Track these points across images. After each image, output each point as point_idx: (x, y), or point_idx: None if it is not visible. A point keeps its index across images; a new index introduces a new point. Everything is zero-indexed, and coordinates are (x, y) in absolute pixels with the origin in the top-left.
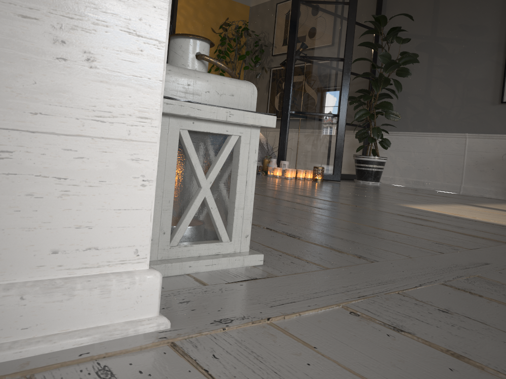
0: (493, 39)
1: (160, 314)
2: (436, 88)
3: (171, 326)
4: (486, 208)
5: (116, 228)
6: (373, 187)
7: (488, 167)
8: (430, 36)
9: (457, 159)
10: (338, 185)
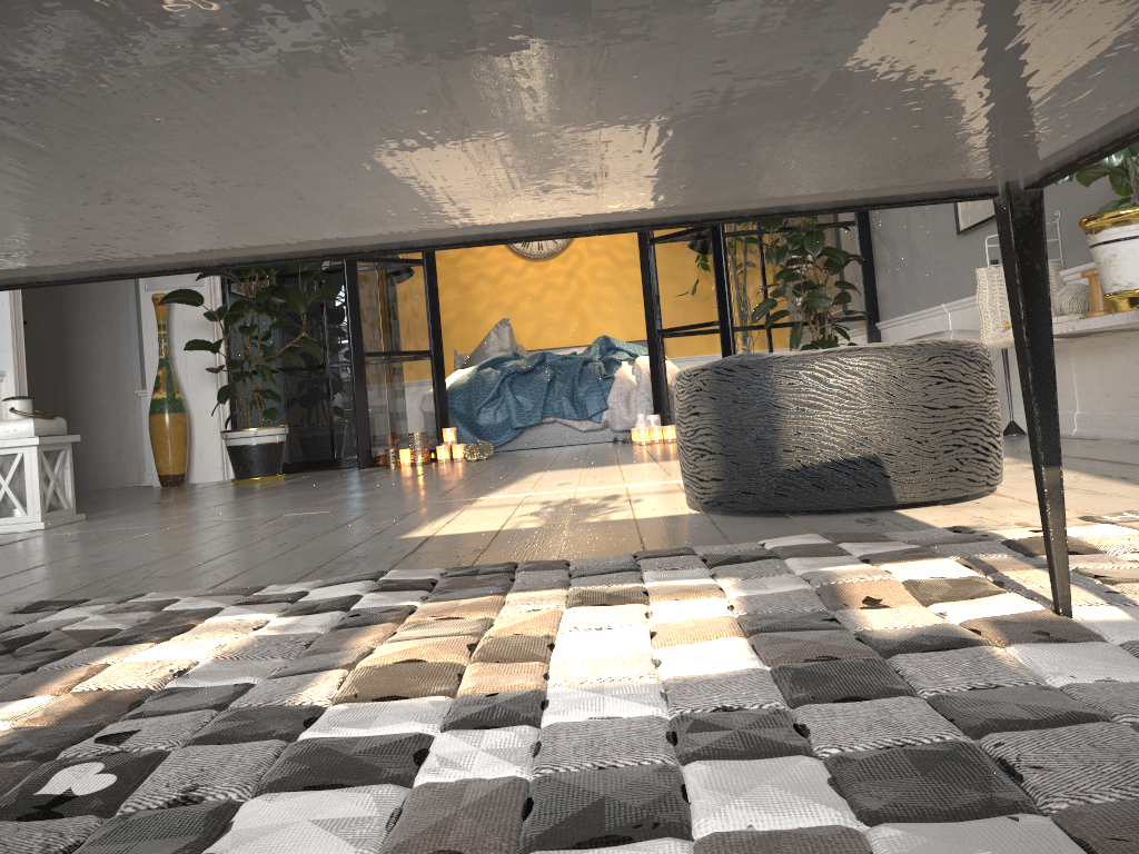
0: None
1: None
2: (913, 222)
3: None
4: None
5: None
6: None
7: None
8: None
9: None
10: None
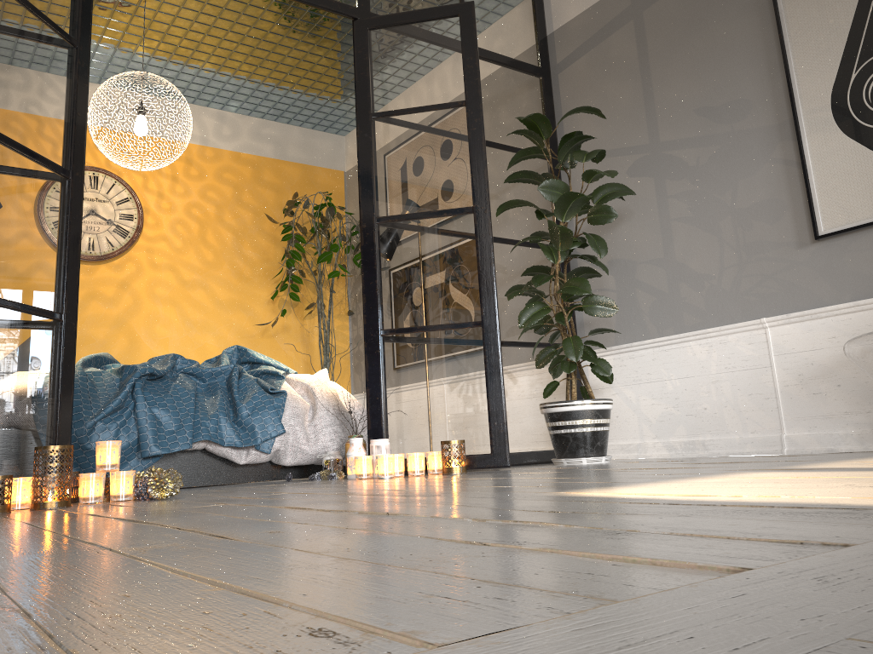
0: (767, 119)
1: None
2: (683, 240)
3: None
4: (813, 470)
5: None
6: (576, 468)
7: (828, 383)
8: (648, 144)
9: (760, 378)
10: (488, 475)
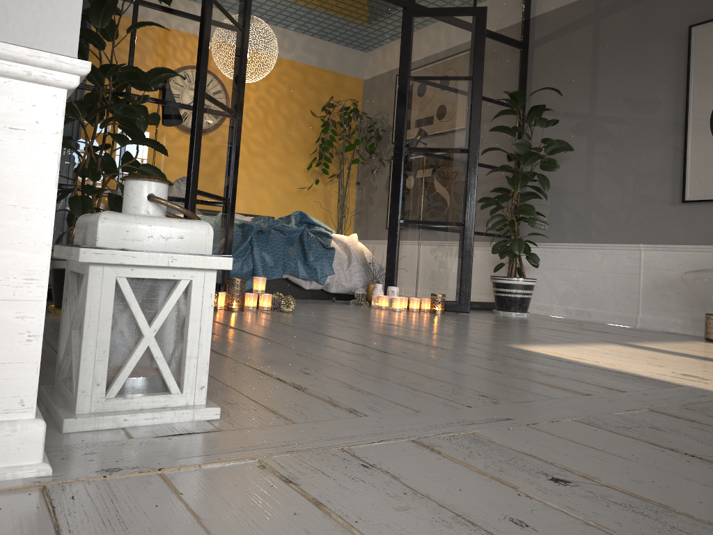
0: (668, 117)
1: (46, 461)
2: (599, 183)
3: (54, 473)
4: (642, 348)
5: (0, 380)
6: (510, 321)
7: (671, 290)
8: (588, 114)
9: (631, 280)
10: (460, 319)
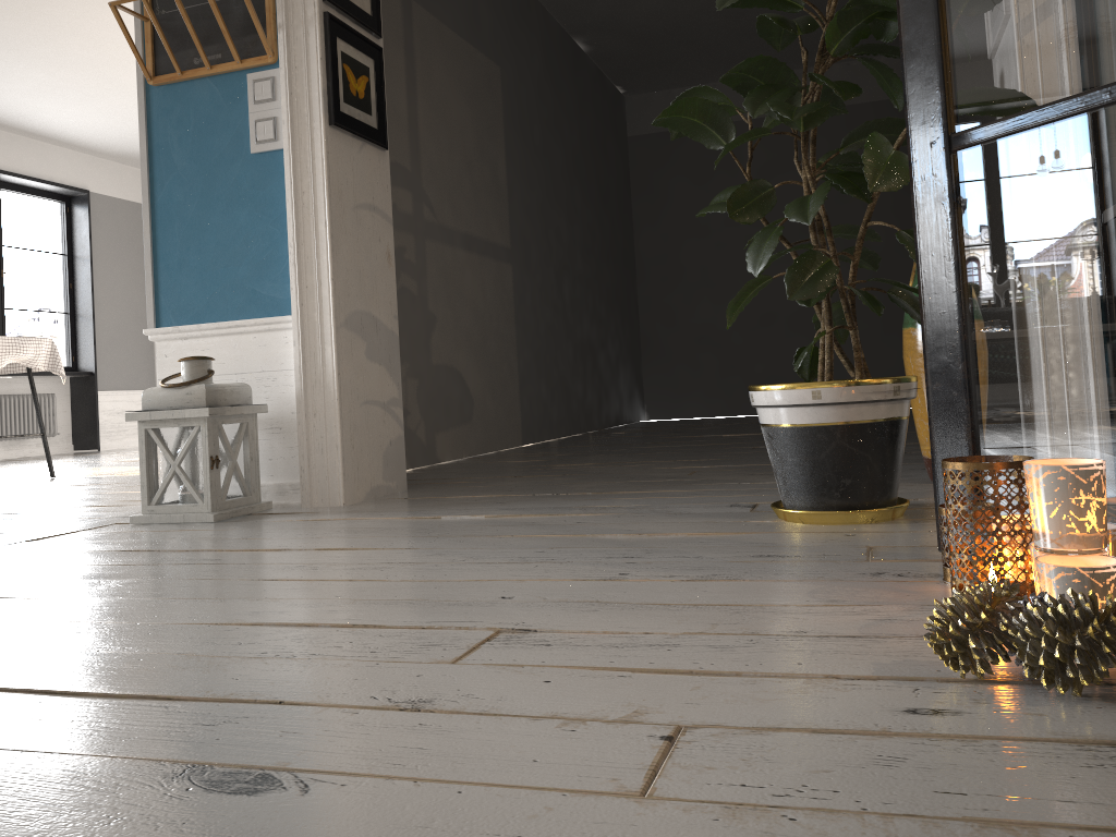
0: None
1: None
2: None
3: None
4: None
5: None
6: None
7: None
8: None
9: None
10: None
